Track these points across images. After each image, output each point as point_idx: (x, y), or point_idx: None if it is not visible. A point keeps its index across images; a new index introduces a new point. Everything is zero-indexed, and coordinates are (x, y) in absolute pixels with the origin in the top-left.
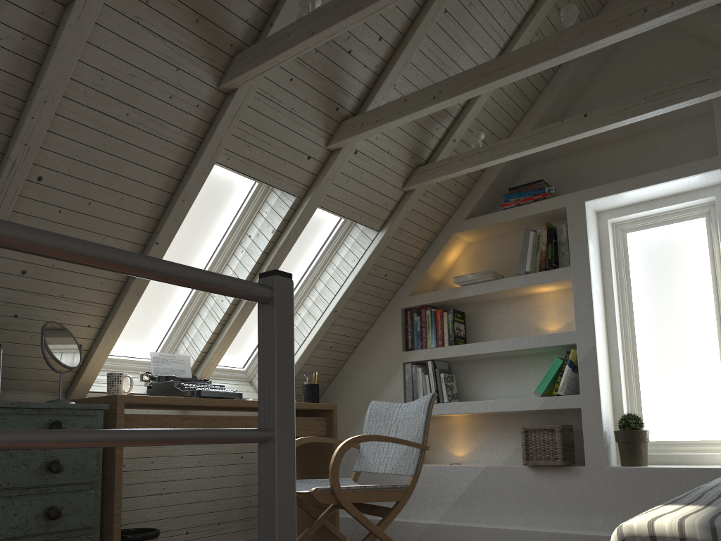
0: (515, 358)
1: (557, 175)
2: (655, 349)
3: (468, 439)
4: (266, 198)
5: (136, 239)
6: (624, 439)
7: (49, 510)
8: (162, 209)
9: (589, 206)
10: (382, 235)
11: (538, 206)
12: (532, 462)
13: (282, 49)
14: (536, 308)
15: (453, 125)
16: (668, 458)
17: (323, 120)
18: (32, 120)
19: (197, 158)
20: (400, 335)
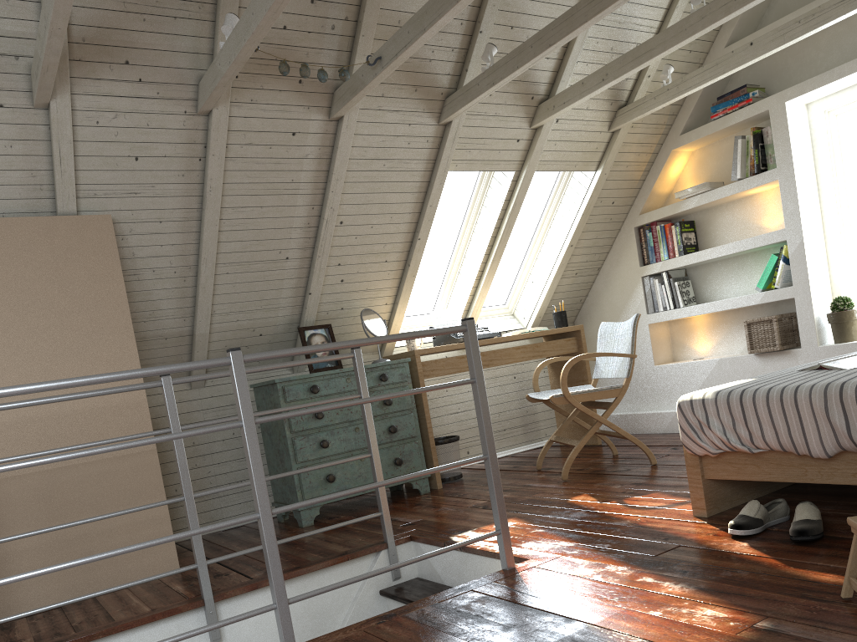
0: (743, 257)
1: (766, 70)
2: None
3: (709, 335)
4: (493, 174)
5: (405, 239)
6: (833, 321)
7: (390, 428)
8: (418, 214)
9: (793, 103)
10: (599, 174)
11: (743, 112)
12: (755, 350)
13: (476, 95)
14: (757, 208)
15: None
16: None
17: (523, 110)
18: (332, 193)
19: (434, 174)
20: (636, 252)
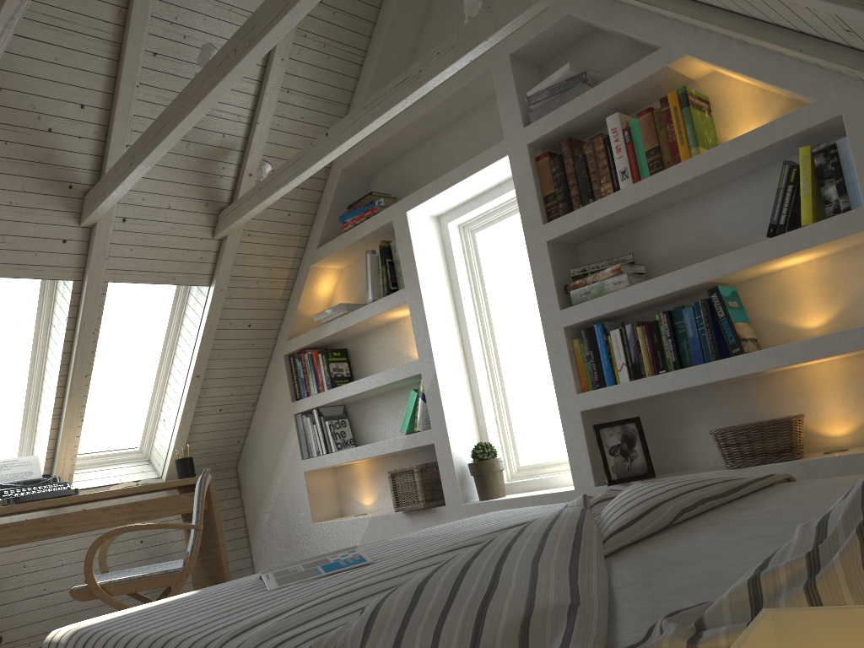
0: (396, 393)
1: (400, 179)
2: (521, 361)
3: (372, 486)
4: (57, 284)
5: None
6: (473, 473)
7: None
8: None
9: (418, 214)
10: (213, 290)
11: (370, 223)
12: (401, 508)
13: None
14: (404, 334)
15: (243, 158)
16: (530, 484)
17: (59, 201)
18: None
19: None
20: (287, 385)
